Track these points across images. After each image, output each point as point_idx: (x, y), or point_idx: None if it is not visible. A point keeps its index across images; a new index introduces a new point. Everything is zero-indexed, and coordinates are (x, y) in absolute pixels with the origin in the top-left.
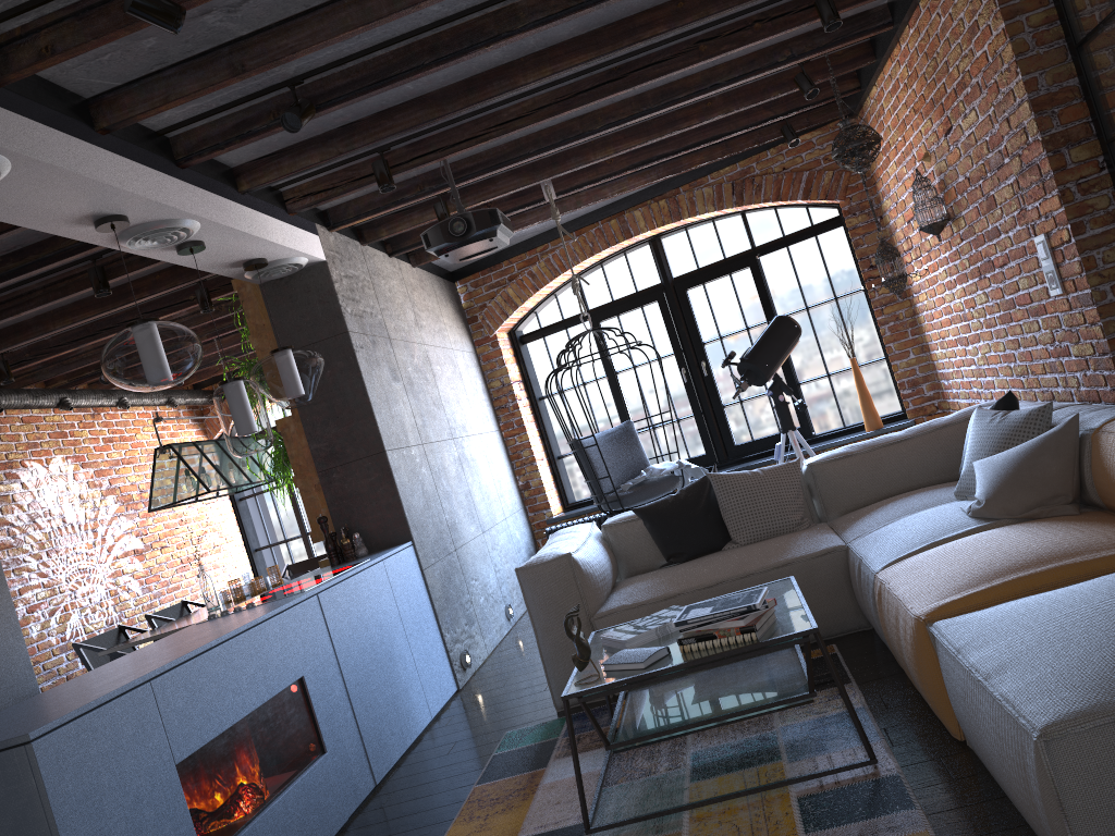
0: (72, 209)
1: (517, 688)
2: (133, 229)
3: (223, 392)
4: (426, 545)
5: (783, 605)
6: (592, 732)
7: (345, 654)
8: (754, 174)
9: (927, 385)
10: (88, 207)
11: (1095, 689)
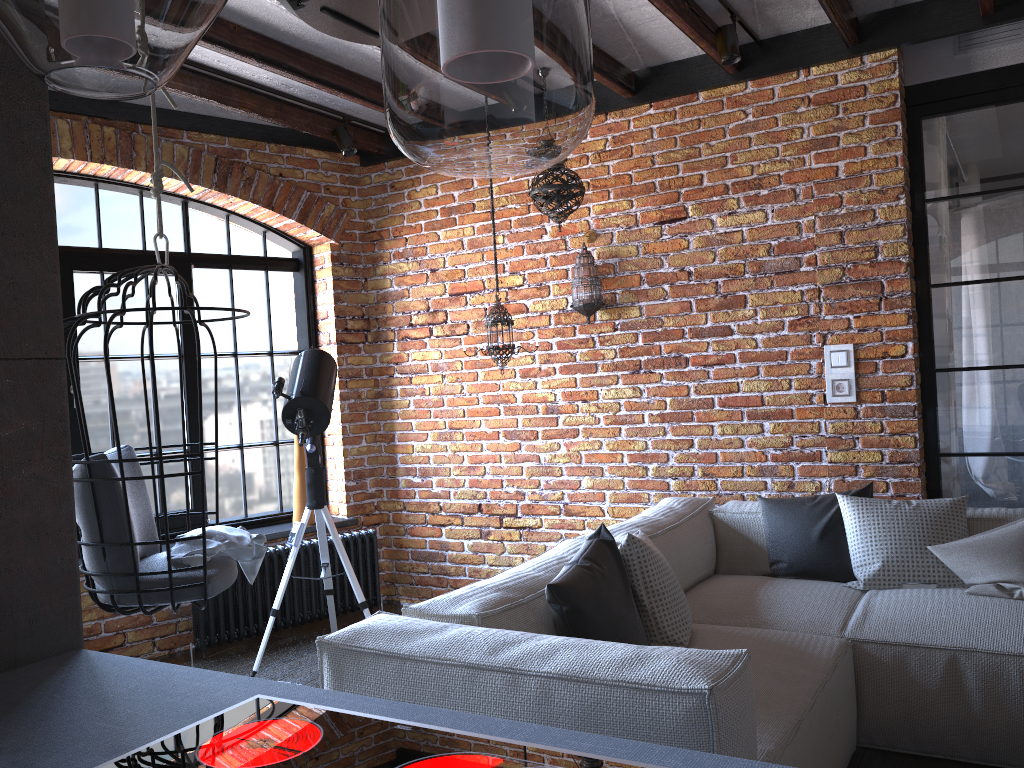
0: None
1: None
2: None
3: None
4: None
5: None
6: None
7: None
8: (244, 162)
9: (371, 480)
10: None
11: None
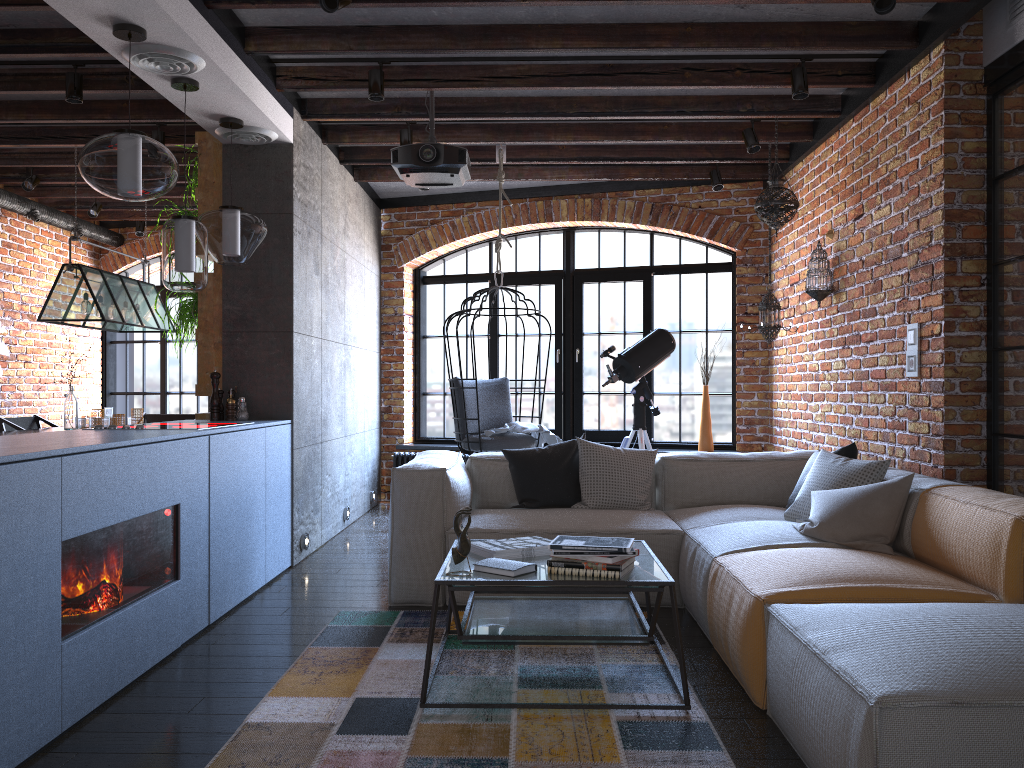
0: (101, 4)
1: (350, 578)
2: (144, 45)
3: (175, 225)
4: (301, 429)
5: (638, 559)
6: (424, 628)
7: (216, 498)
8: (673, 203)
9: (760, 427)
10: (117, 8)
11: (924, 678)
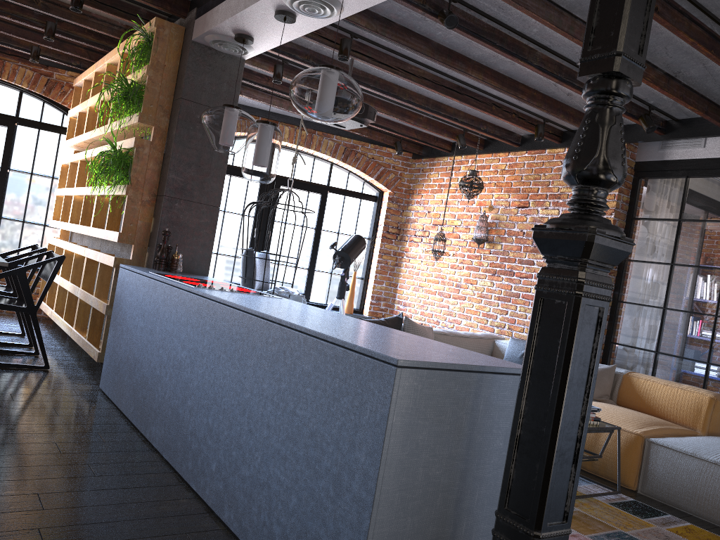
0: None
1: None
2: None
3: (272, 131)
4: None
5: None
6: None
7: None
8: (357, 151)
9: (383, 303)
10: None
11: None
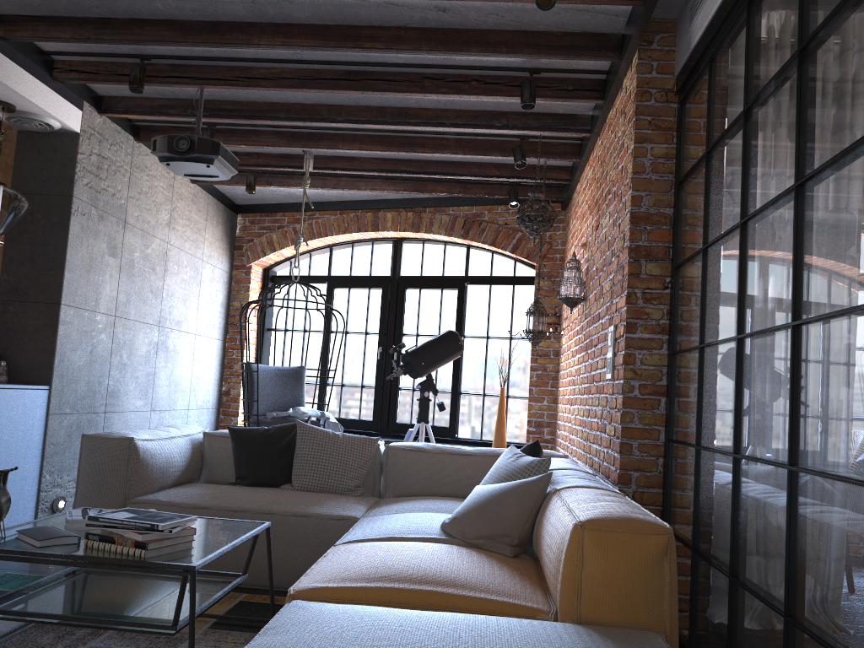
0: None
1: None
2: None
3: None
4: (66, 396)
5: (217, 540)
6: None
7: None
8: (483, 219)
9: (548, 430)
10: None
11: None
